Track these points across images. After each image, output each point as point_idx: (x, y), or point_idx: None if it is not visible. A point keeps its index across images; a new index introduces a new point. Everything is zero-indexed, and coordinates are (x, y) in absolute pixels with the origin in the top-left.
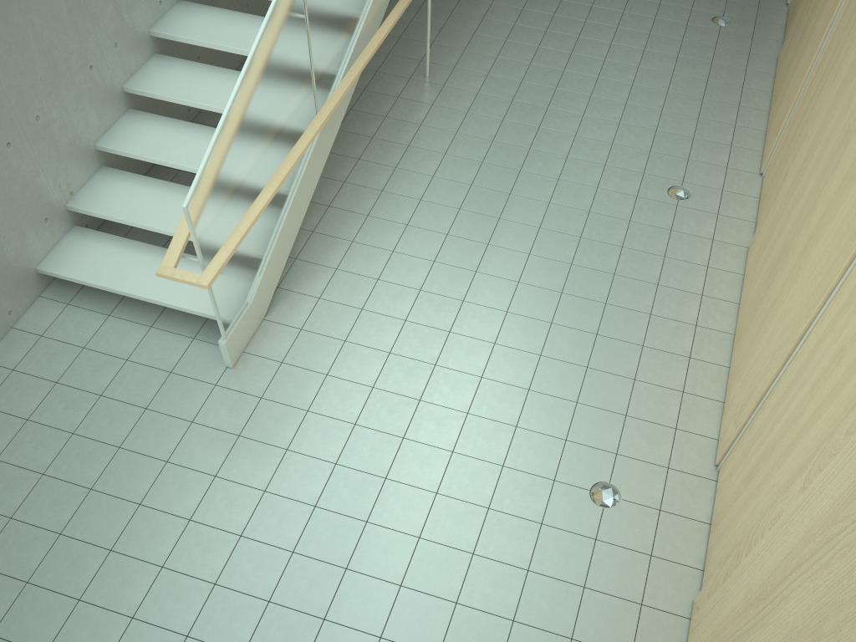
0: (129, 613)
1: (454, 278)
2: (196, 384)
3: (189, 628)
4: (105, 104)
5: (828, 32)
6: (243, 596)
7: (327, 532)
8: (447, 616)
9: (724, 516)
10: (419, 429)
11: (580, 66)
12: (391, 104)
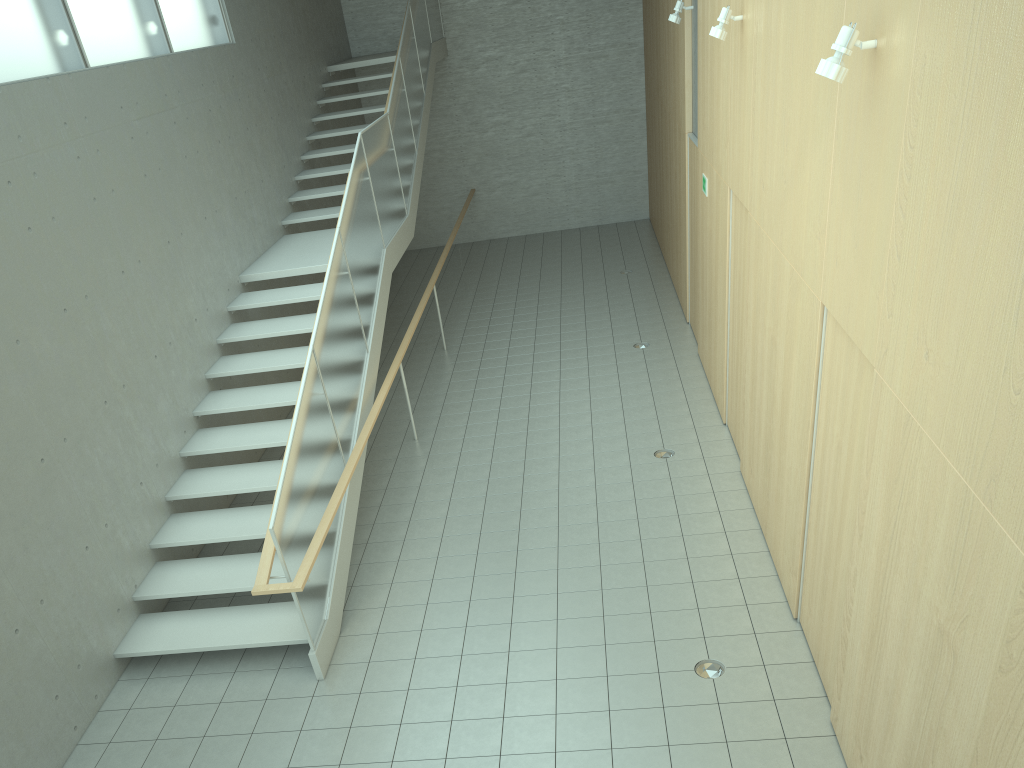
0: None
1: (500, 560)
2: (294, 701)
3: None
4: (154, 511)
5: (728, 309)
6: None
7: None
8: None
9: (820, 640)
10: (518, 672)
11: (541, 399)
12: (393, 463)
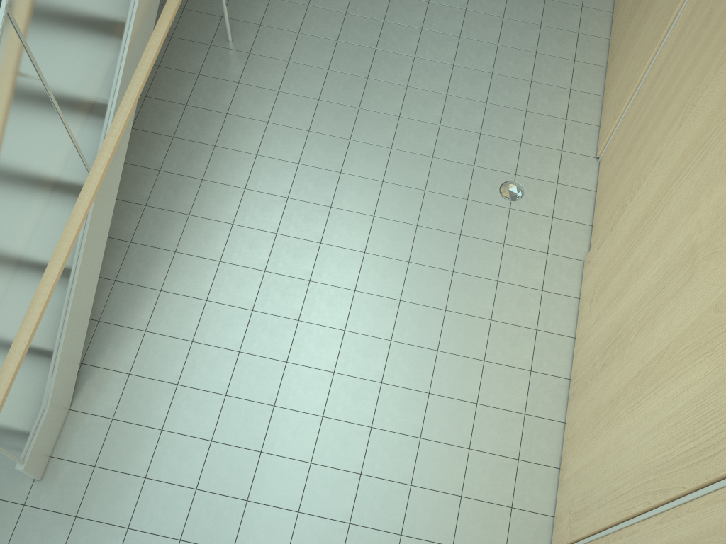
0: None
1: (275, 332)
2: (3, 507)
3: None
4: None
5: (672, 23)
6: None
7: None
8: None
9: None
10: (248, 538)
11: (402, 13)
12: (191, 85)
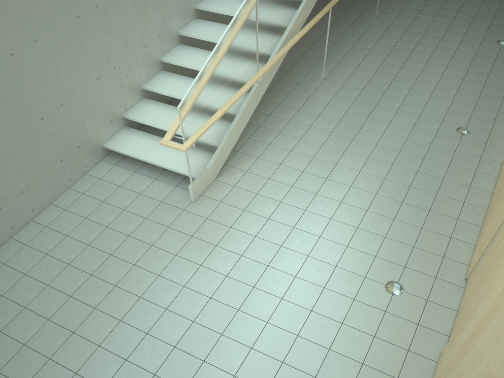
0: (119, 318)
1: (323, 167)
2: (174, 209)
3: (148, 329)
4: (150, 66)
5: None
6: (180, 317)
7: (231, 289)
8: (291, 342)
9: (465, 304)
10: (290, 242)
11: (413, 63)
12: (302, 77)
